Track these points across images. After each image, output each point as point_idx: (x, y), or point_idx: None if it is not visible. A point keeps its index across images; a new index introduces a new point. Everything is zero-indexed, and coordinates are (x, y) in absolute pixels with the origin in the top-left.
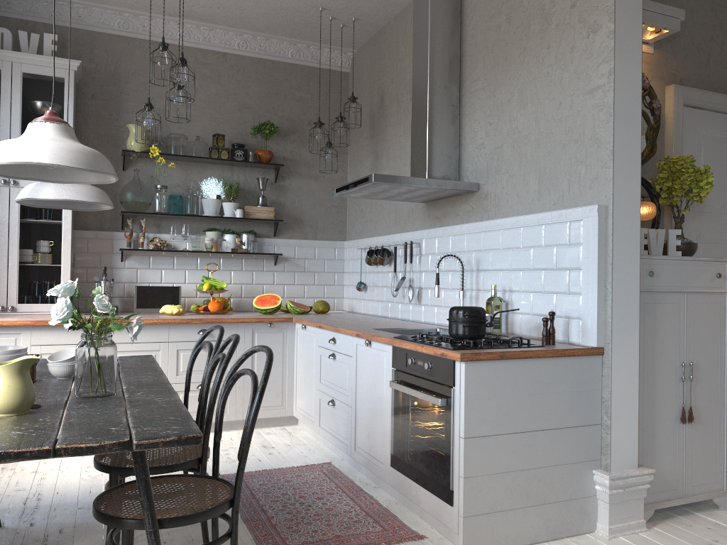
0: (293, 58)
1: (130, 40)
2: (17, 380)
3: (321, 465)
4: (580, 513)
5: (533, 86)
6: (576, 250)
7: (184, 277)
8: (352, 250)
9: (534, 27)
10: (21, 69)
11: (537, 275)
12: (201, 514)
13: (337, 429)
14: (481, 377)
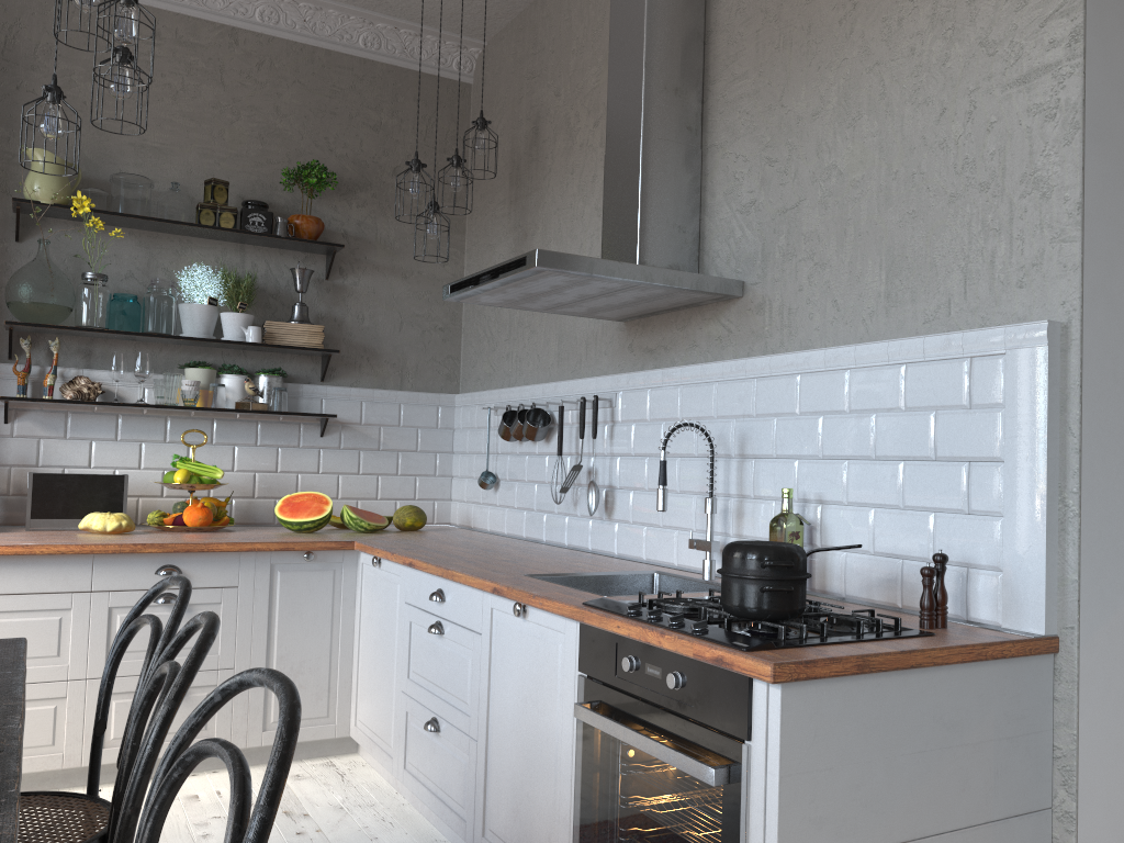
0: (368, 49)
1: None
2: None
3: None
4: None
5: (875, 79)
6: (989, 420)
7: (139, 457)
8: (471, 412)
9: None
10: None
11: (888, 471)
12: None
13: (444, 783)
14: (816, 720)
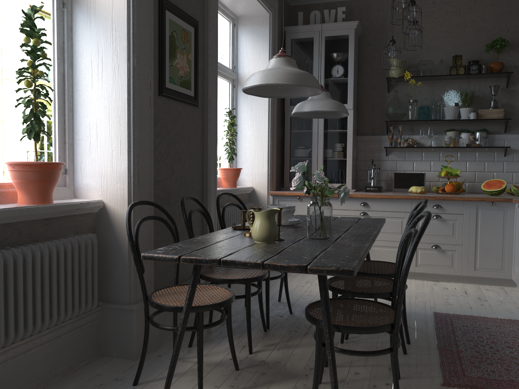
0: None
1: None
2: (266, 221)
3: None
4: None
5: None
6: None
7: (430, 167)
8: None
9: None
10: (324, 34)
11: None
12: (365, 329)
13: None
14: None
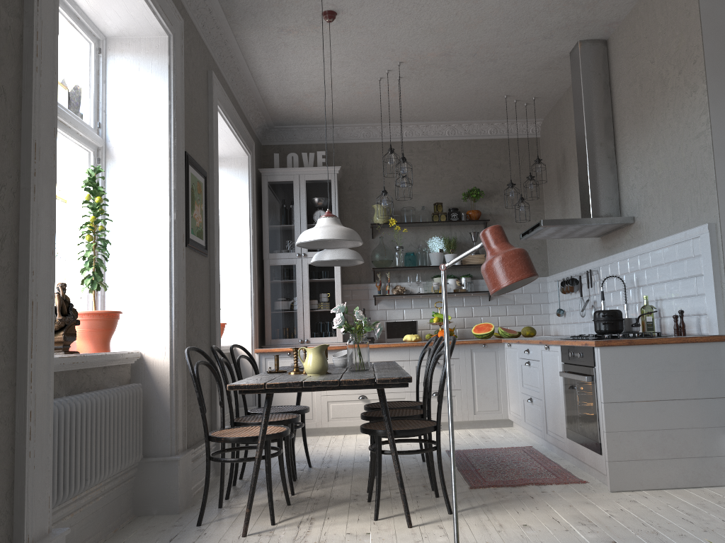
0: (492, 134)
1: (372, 144)
2: (319, 355)
3: (523, 447)
4: (716, 468)
5: (661, 136)
6: (698, 261)
7: (420, 314)
8: (552, 284)
9: (657, 91)
10: (304, 178)
11: (676, 284)
12: (416, 430)
13: (535, 420)
14: (614, 358)
